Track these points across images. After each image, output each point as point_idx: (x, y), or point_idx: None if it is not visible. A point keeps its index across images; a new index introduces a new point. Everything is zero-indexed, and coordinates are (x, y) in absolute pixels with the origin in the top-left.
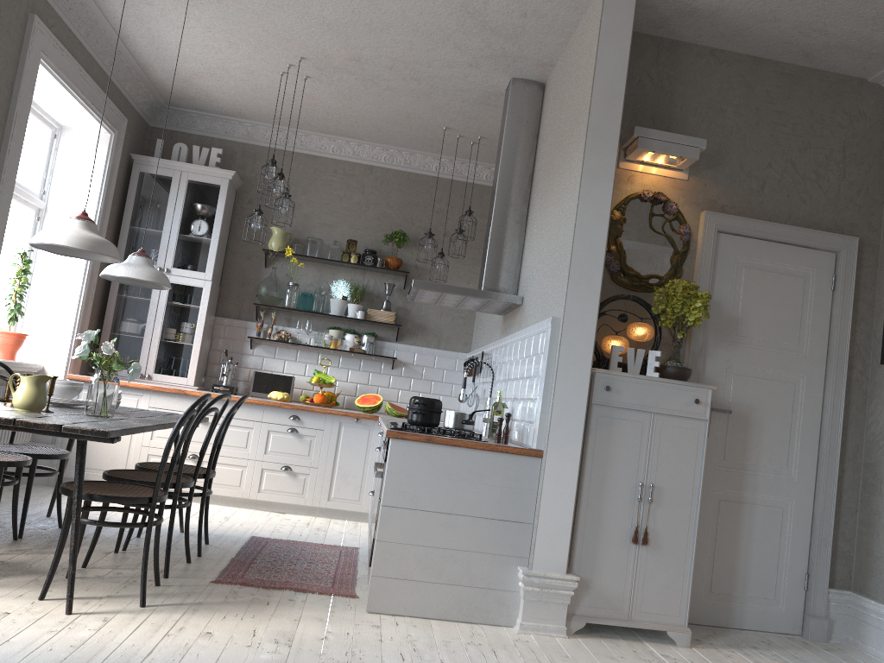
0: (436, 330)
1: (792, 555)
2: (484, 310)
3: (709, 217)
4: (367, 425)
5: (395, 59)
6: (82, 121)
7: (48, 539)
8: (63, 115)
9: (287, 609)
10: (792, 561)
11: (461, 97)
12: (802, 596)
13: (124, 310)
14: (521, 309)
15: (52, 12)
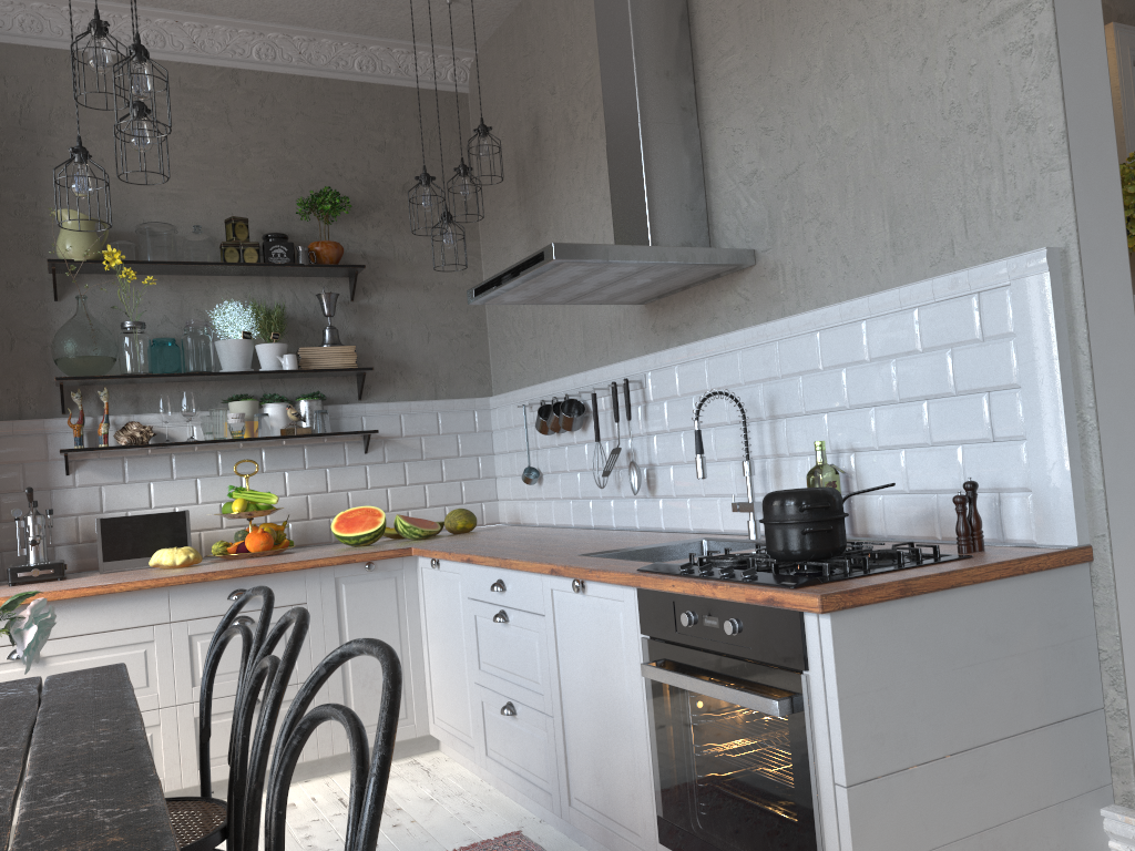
0: (426, 366)
1: None
2: (627, 297)
3: (1119, 34)
4: (389, 570)
5: None
6: None
7: None
8: None
9: None
10: None
11: None
12: None
13: None
14: (756, 275)
15: None
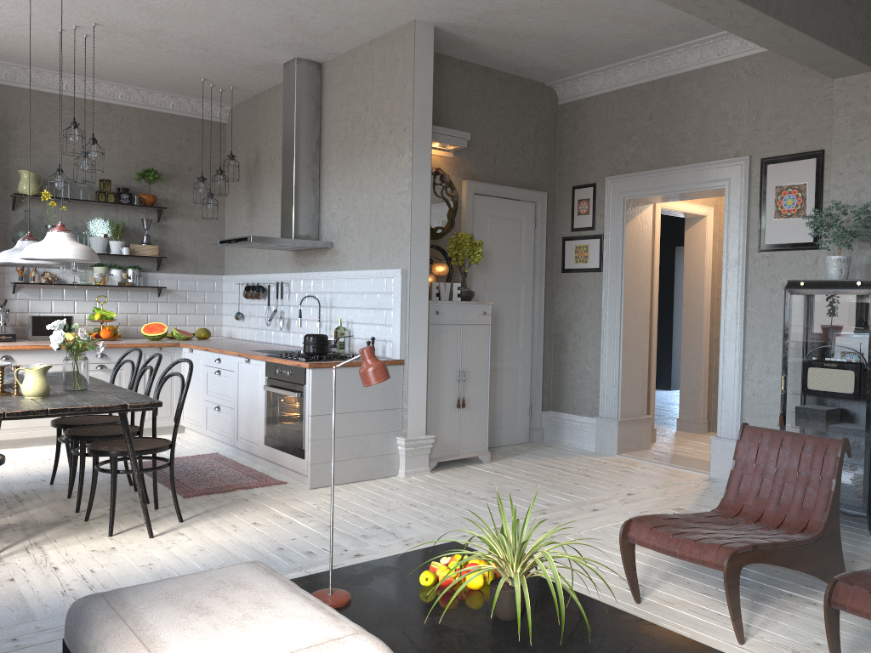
0: (192, 257)
1: (522, 396)
2: (285, 249)
3: (469, 184)
4: (169, 352)
5: (196, 36)
6: None
7: None
8: None
9: (264, 499)
10: (523, 400)
11: (238, 63)
12: (528, 419)
13: None
14: (332, 252)
15: None
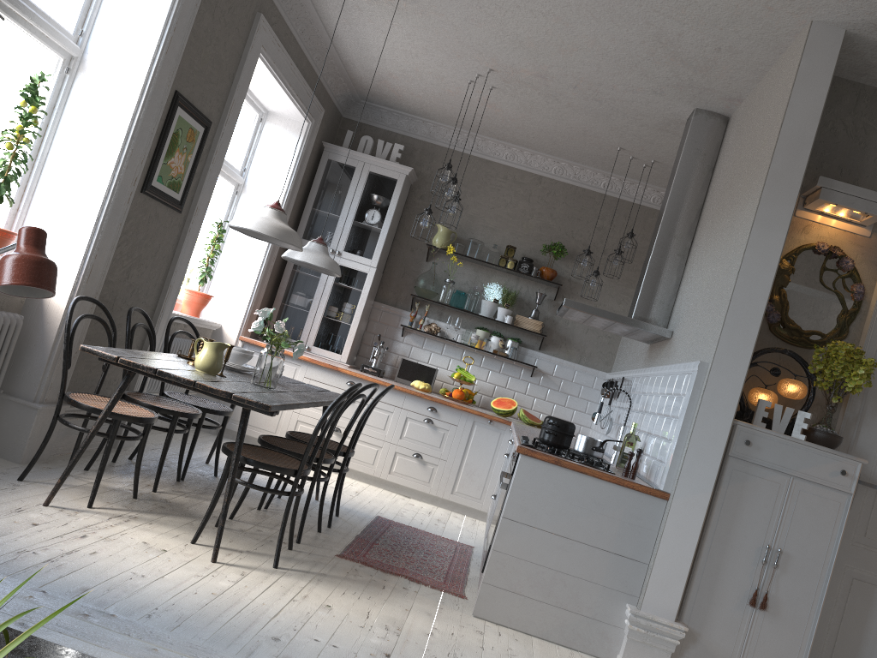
0: (580, 345)
1: None
2: (631, 336)
3: None
4: (499, 428)
5: (580, 80)
6: (286, 109)
7: (204, 485)
8: (270, 102)
9: (400, 596)
10: None
11: (640, 121)
12: None
13: (296, 284)
14: (669, 343)
15: (275, 11)
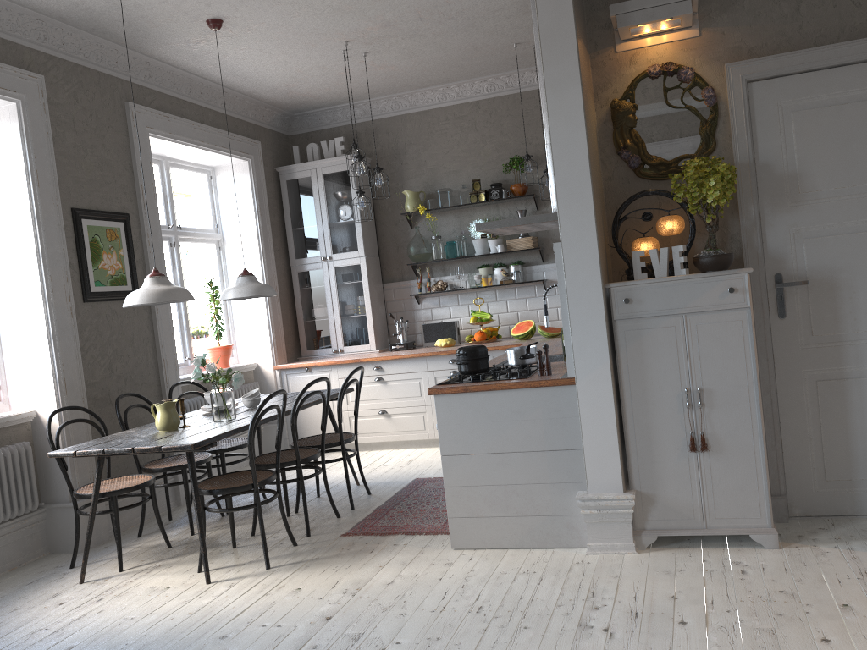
0: None
1: None
2: None
3: (731, 70)
4: None
5: (417, 11)
6: (220, 159)
7: (248, 511)
8: (205, 160)
9: (384, 555)
10: None
11: (502, 16)
12: None
13: (308, 300)
14: None
15: (147, 91)
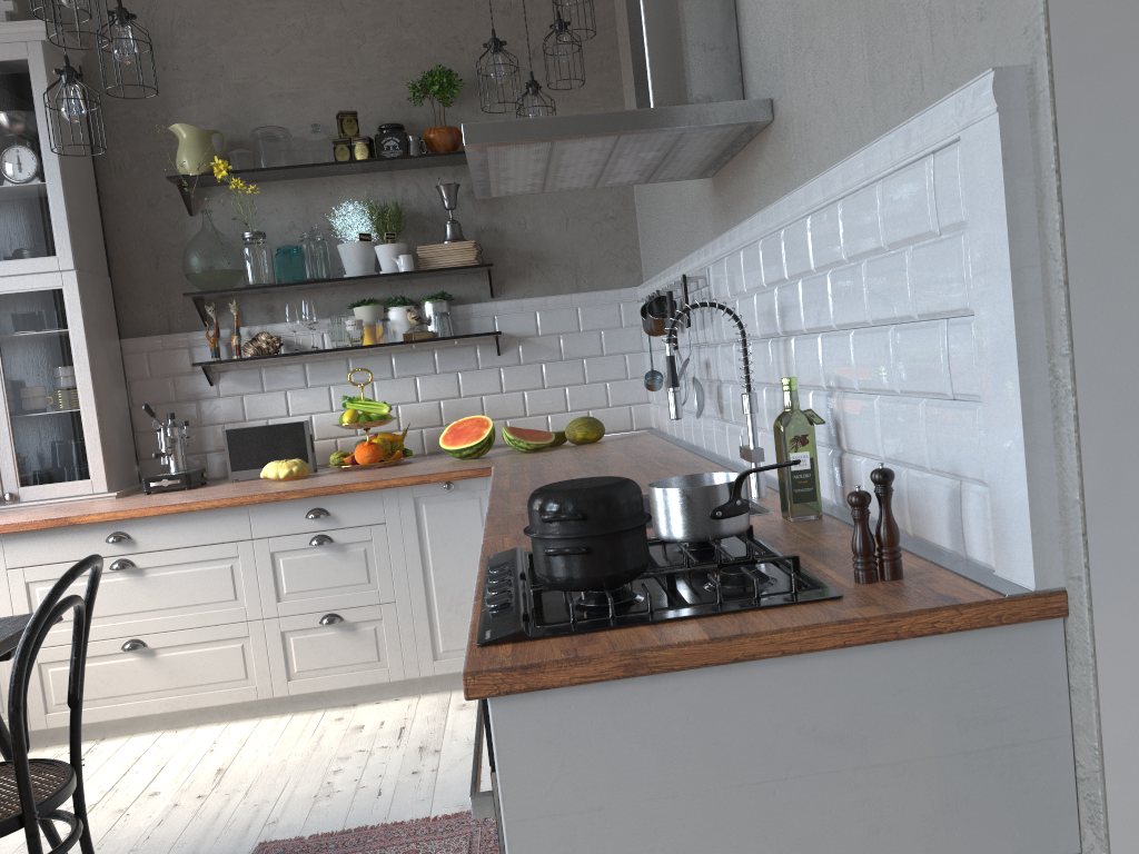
0: (565, 256)
1: None
2: (666, 173)
3: None
4: (472, 490)
5: None
6: None
7: None
8: None
9: None
10: None
11: None
12: None
13: None
14: (775, 134)
15: None
